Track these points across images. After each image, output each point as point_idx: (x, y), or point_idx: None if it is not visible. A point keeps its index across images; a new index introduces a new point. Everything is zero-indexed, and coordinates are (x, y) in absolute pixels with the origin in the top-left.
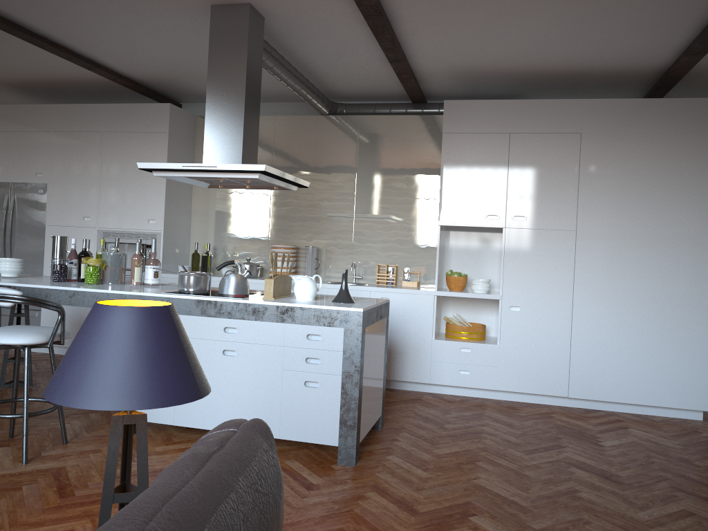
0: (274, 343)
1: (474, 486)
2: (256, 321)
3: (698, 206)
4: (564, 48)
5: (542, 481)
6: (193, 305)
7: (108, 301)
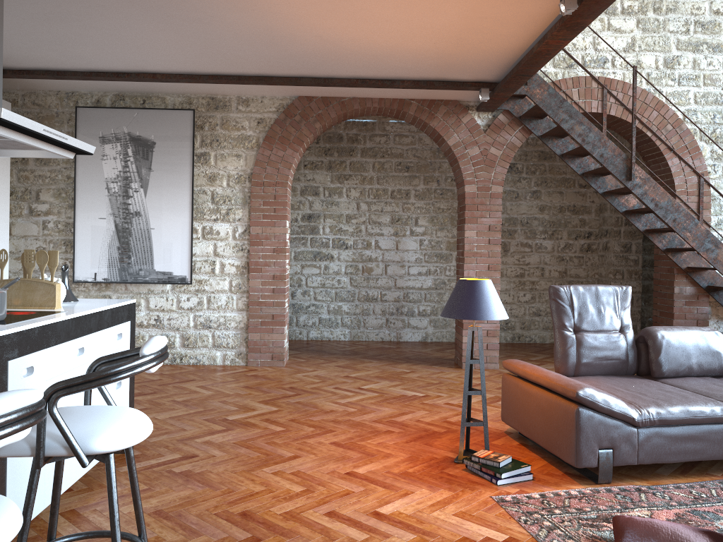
0: (102, 353)
1: (171, 418)
2: (94, 333)
3: (2, 191)
4: (7, 38)
5: (156, 405)
6: (55, 330)
7: (474, 280)
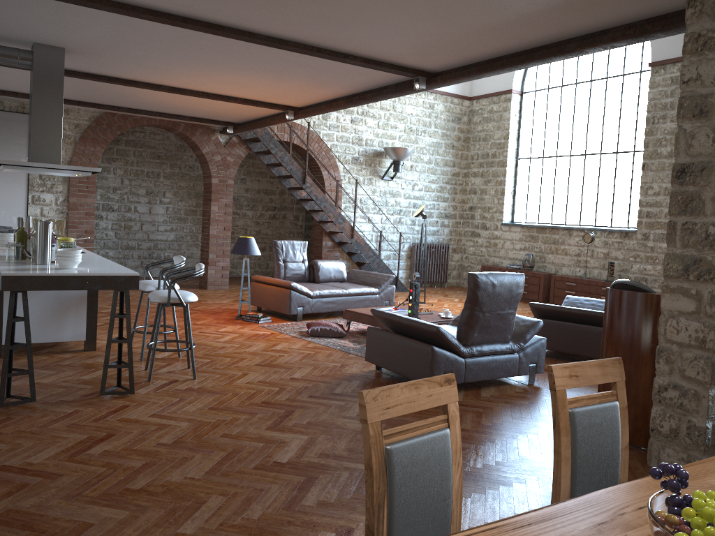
0: None
1: None
2: None
3: None
4: None
5: None
6: None
7: (247, 237)
